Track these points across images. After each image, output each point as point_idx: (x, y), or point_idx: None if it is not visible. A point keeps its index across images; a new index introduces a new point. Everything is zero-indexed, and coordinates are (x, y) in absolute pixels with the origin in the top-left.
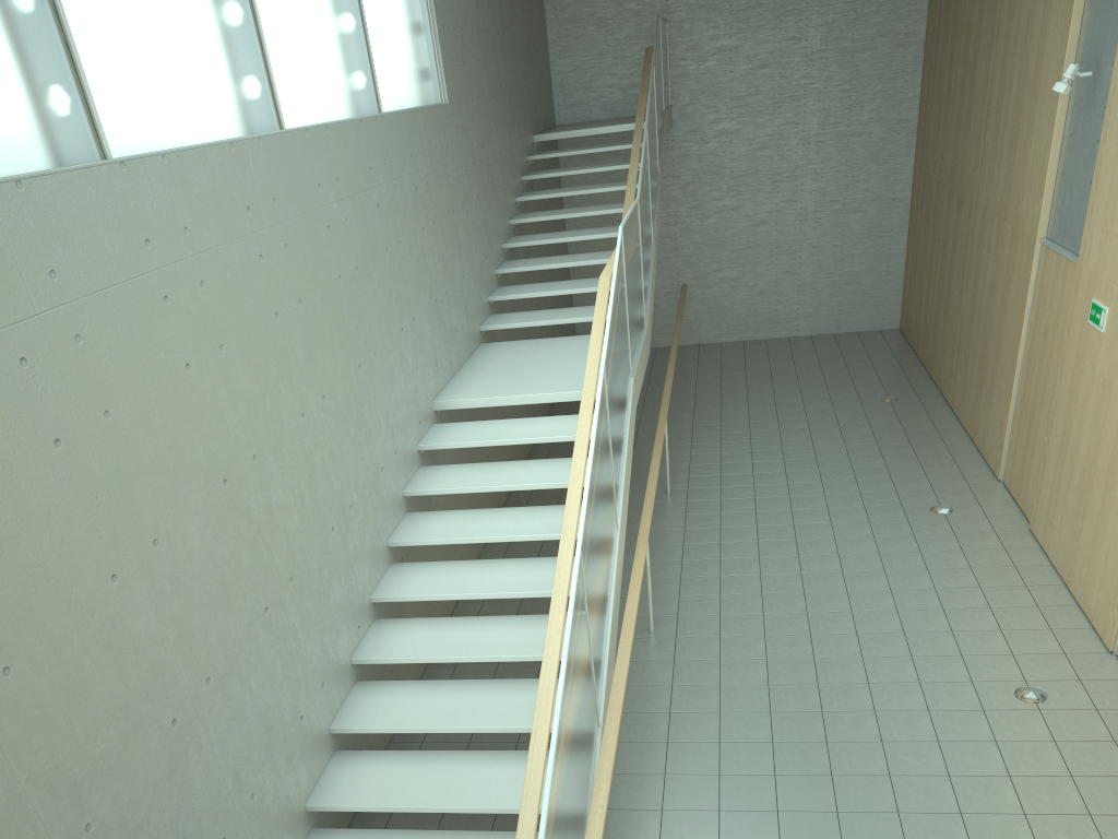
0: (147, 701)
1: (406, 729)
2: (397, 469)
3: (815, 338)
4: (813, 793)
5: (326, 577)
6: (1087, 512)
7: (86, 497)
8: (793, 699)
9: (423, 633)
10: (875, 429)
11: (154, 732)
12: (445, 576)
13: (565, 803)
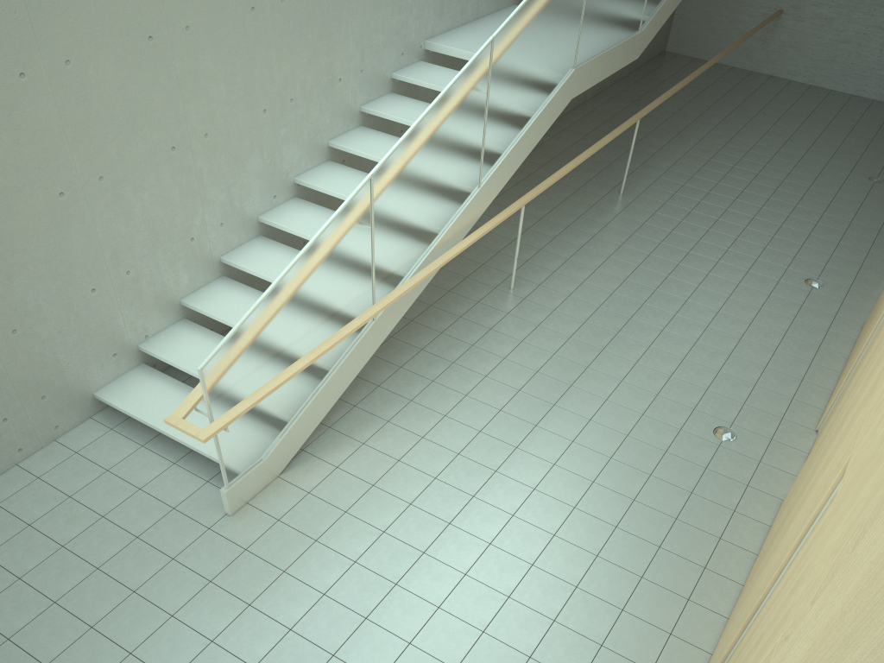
0: (39, 172)
1: (263, 276)
2: (360, 86)
3: (874, 103)
4: (513, 431)
5: (247, 146)
6: (874, 316)
7: (5, 9)
8: (560, 370)
9: (315, 217)
10: (834, 201)
11: (41, 194)
12: (352, 182)
13: (276, 343)
